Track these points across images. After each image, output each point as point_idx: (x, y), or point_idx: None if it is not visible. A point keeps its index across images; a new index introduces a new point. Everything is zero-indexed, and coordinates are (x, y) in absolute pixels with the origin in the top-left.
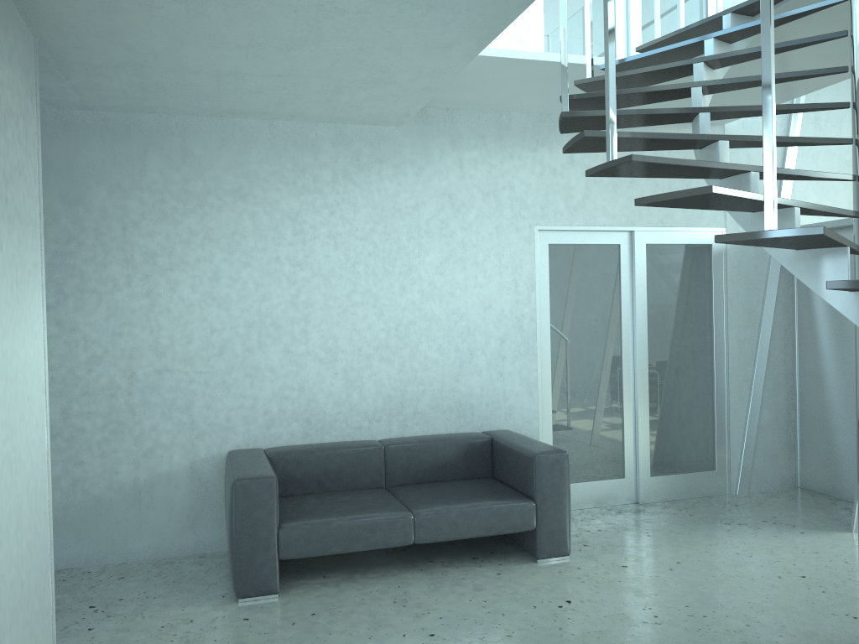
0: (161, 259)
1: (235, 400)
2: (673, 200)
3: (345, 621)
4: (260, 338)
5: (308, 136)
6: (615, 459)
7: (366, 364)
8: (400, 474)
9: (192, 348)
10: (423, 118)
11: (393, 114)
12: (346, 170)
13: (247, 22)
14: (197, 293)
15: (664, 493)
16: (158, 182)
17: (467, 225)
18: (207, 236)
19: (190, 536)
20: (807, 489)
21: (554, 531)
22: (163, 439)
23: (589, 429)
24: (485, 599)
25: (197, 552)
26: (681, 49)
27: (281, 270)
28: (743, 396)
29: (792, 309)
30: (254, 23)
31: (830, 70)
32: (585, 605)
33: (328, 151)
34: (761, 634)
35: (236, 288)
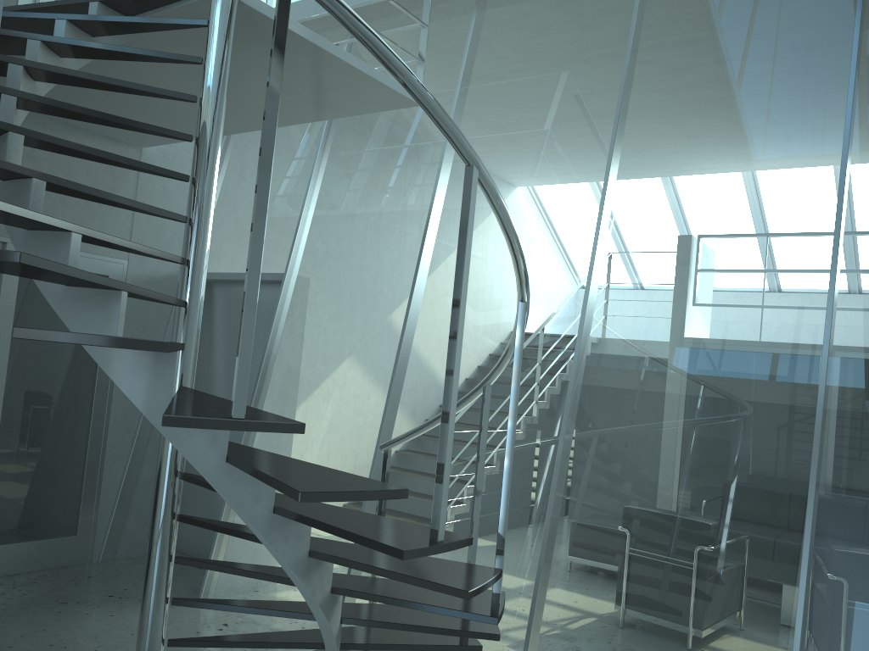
0: None
1: None
2: None
3: None
4: None
5: None
6: None
7: None
8: None
9: None
10: None
11: None
12: None
13: None
14: None
15: (2, 566)
16: None
17: None
18: None
19: None
20: (181, 551)
21: None
22: None
23: None
24: None
25: None
26: (31, 21)
27: None
28: (124, 449)
29: None
30: None
31: (178, 95)
32: None
33: None
34: None
35: None
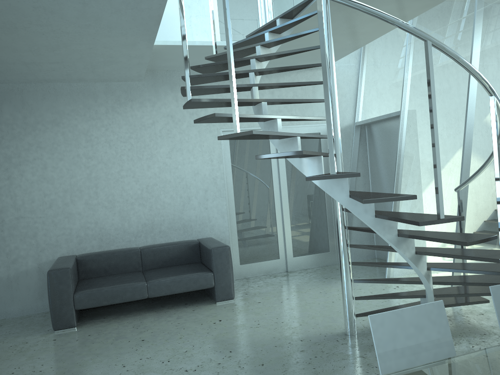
0: (14, 159)
1: (60, 230)
2: (206, 120)
3: (103, 337)
4: (71, 197)
5: (90, 90)
6: (273, 249)
7: (131, 207)
8: (150, 263)
9: (34, 205)
10: (154, 76)
11: (133, 76)
12: (113, 106)
13: (22, 40)
14: (35, 176)
15: (301, 265)
16: (10, 119)
17: (182, 131)
18: (38, 146)
19: (40, 303)
20: (379, 258)
21: (224, 287)
22: (22, 253)
23: (258, 234)
24: (179, 322)
25: (45, 311)
26: (257, 37)
27: (80, 161)
28: None
29: (367, 164)
30: (26, 40)
31: (312, 48)
32: (227, 321)
33: (102, 97)
34: (304, 328)
35: (57, 172)
